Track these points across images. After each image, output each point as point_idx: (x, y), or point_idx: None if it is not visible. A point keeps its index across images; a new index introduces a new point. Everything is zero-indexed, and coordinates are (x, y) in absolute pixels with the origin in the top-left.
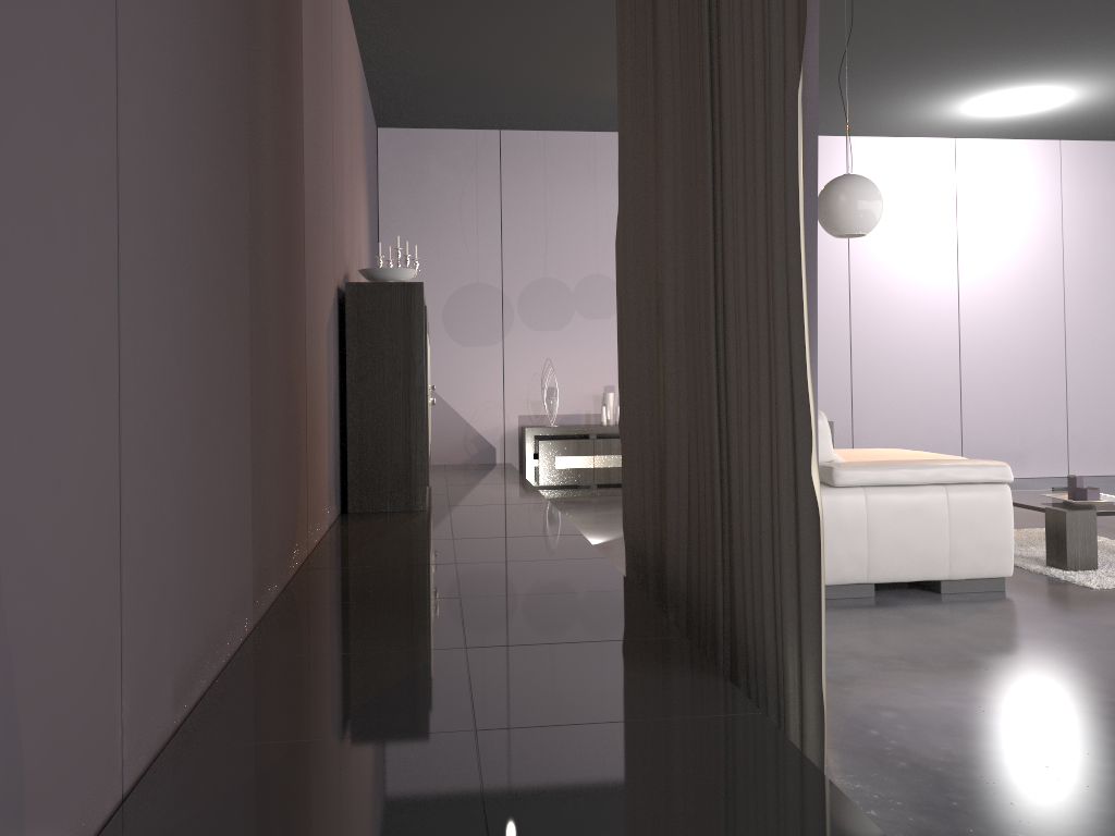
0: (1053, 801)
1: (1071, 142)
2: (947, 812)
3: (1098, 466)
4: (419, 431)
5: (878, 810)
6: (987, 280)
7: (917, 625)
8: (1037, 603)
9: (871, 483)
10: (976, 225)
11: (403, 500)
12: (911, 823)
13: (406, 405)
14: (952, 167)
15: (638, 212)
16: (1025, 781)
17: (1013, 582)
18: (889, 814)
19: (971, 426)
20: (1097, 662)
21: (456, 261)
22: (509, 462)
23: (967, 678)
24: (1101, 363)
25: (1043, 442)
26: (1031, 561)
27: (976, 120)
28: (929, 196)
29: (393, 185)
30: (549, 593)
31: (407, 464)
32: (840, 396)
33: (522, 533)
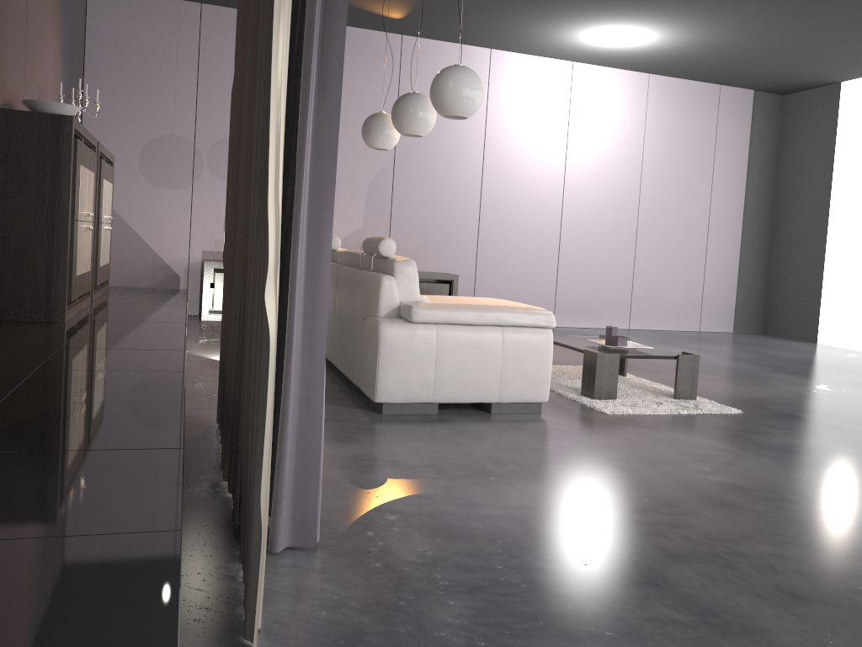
0: (488, 600)
1: (657, 76)
2: (391, 612)
3: (650, 323)
4: (62, 251)
5: (330, 610)
6: (586, 175)
7: (458, 439)
8: (560, 424)
9: (442, 322)
10: (582, 132)
11: (43, 312)
12: (353, 623)
13: (50, 227)
14: (569, 84)
15: (239, 62)
16: (474, 580)
17: (550, 407)
18: (337, 615)
19: (564, 286)
20: (582, 474)
21: (155, 113)
22: (191, 289)
23: (474, 486)
24: (660, 246)
25: (614, 302)
26: (571, 390)
27: (588, 48)
28: (549, 105)
29: (100, 39)
30: (95, 402)
31: (49, 280)
32: (467, 256)
33: (130, 347)
